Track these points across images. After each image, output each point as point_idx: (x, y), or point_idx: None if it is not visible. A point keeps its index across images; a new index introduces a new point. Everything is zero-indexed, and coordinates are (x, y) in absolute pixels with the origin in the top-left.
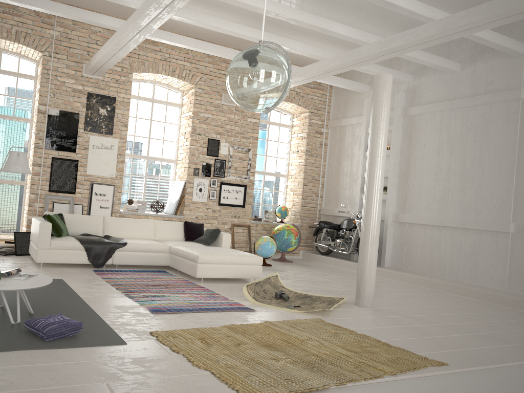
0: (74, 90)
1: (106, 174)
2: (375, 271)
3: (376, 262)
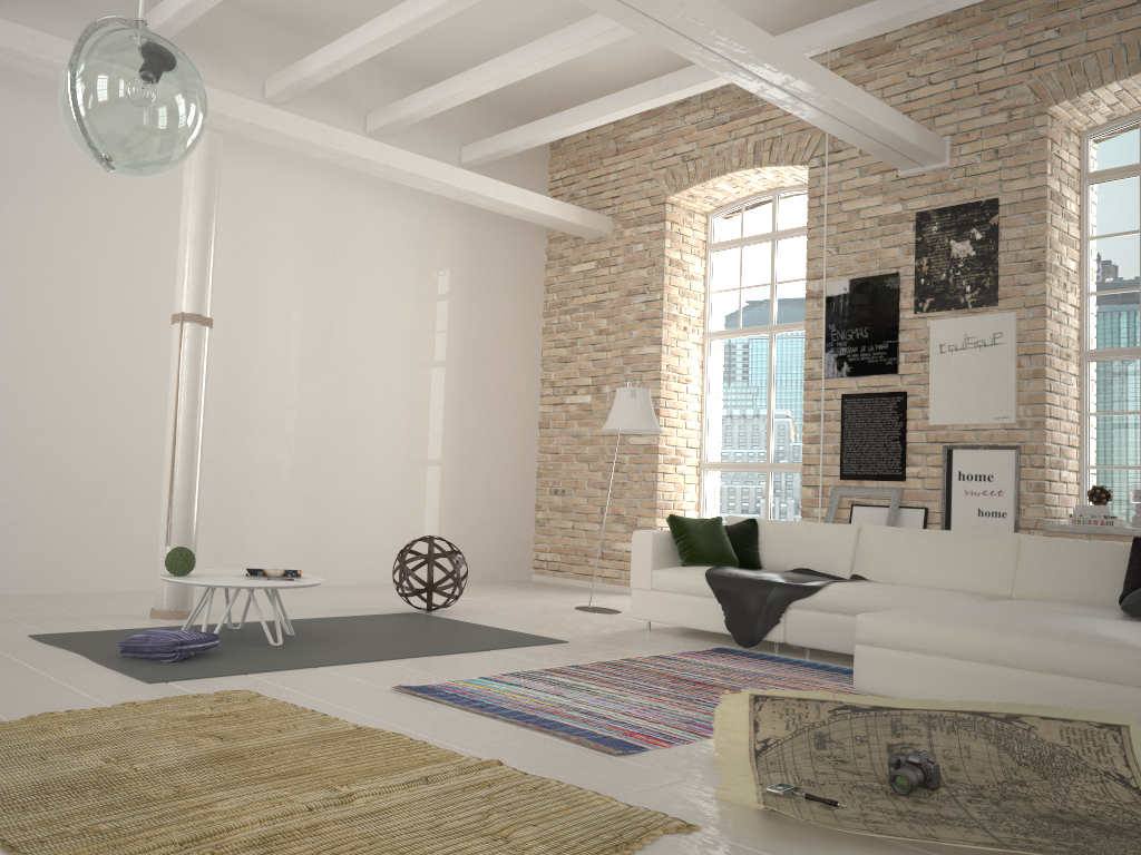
0: (882, 221)
1: (986, 417)
2: None
3: None
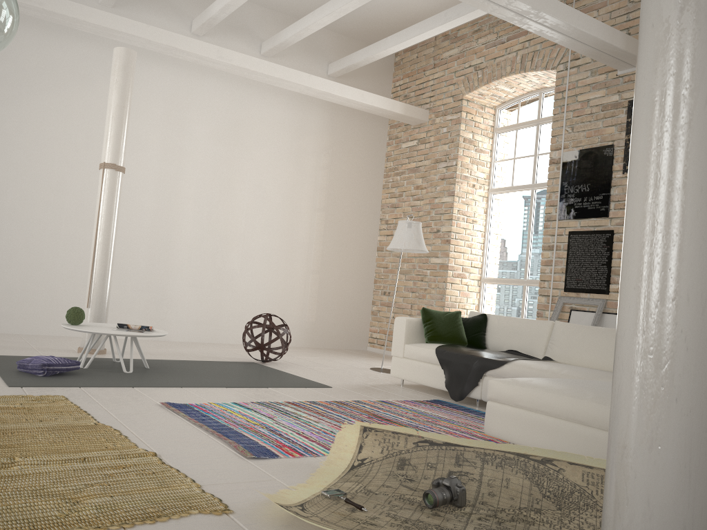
0: (604, 108)
1: None
2: (657, 483)
3: (668, 430)
